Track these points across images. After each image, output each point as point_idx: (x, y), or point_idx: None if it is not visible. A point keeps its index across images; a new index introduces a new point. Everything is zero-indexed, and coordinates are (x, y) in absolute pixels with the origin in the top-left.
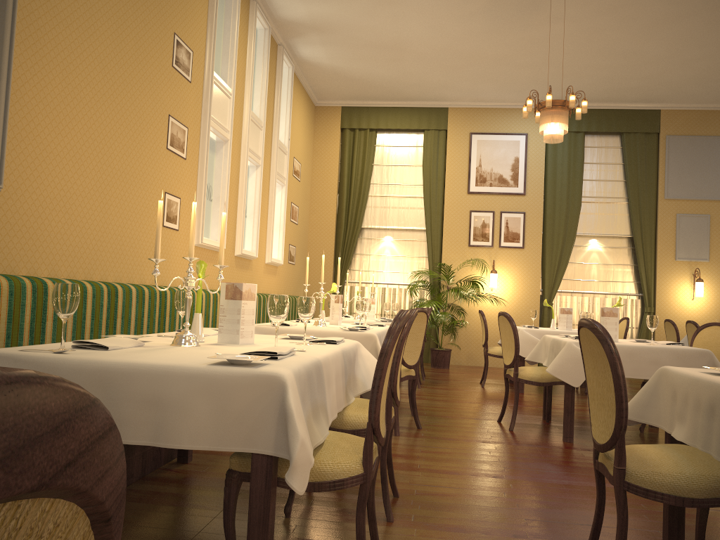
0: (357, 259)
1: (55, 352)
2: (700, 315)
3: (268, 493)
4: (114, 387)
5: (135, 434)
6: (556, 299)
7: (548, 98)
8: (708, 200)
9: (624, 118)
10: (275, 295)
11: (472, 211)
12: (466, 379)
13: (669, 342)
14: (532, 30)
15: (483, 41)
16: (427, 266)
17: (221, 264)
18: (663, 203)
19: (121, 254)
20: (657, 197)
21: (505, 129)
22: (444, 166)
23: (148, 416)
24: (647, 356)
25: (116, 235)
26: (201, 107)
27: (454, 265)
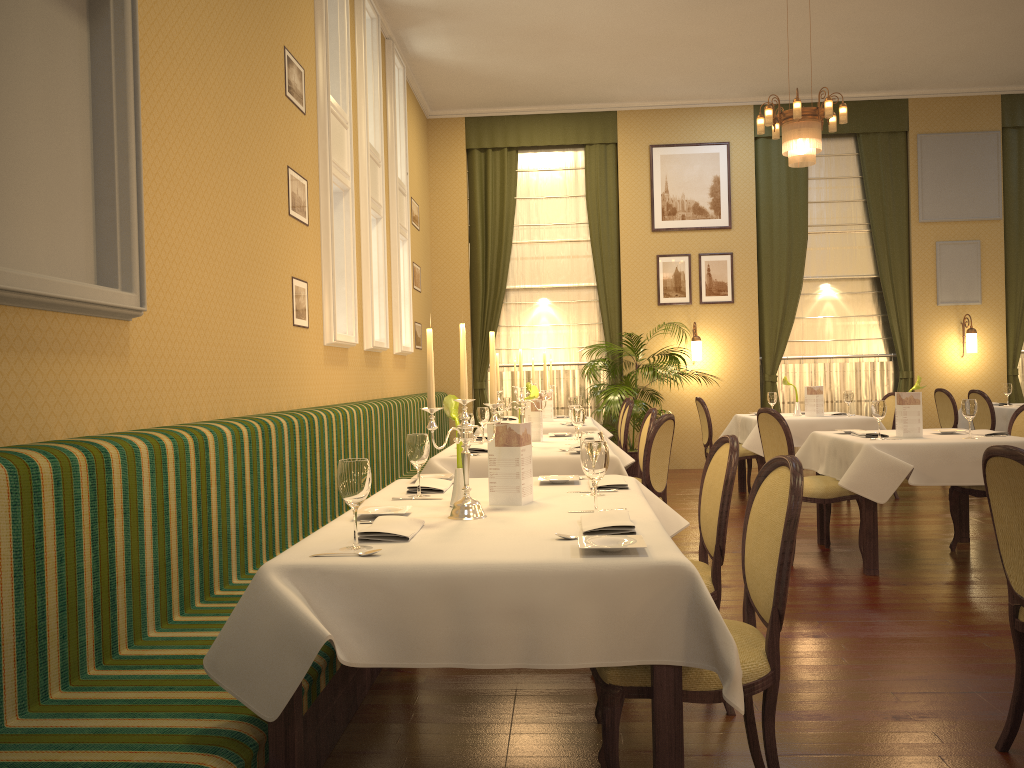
0: (503, 334)
1: (363, 555)
2: (973, 377)
3: (679, 713)
4: (467, 598)
5: (501, 655)
6: (780, 370)
7: (797, 107)
8: (977, 220)
9: (860, 113)
10: (592, 444)
11: (659, 256)
12: (680, 491)
13: (986, 431)
14: (747, 3)
15: (677, 20)
16: (601, 337)
17: (494, 401)
18: (917, 228)
19: (257, 374)
20: (909, 221)
21: (699, 138)
22: (617, 195)
23: (516, 631)
24: (970, 456)
25: (250, 348)
26: (317, 148)
27: (640, 333)
